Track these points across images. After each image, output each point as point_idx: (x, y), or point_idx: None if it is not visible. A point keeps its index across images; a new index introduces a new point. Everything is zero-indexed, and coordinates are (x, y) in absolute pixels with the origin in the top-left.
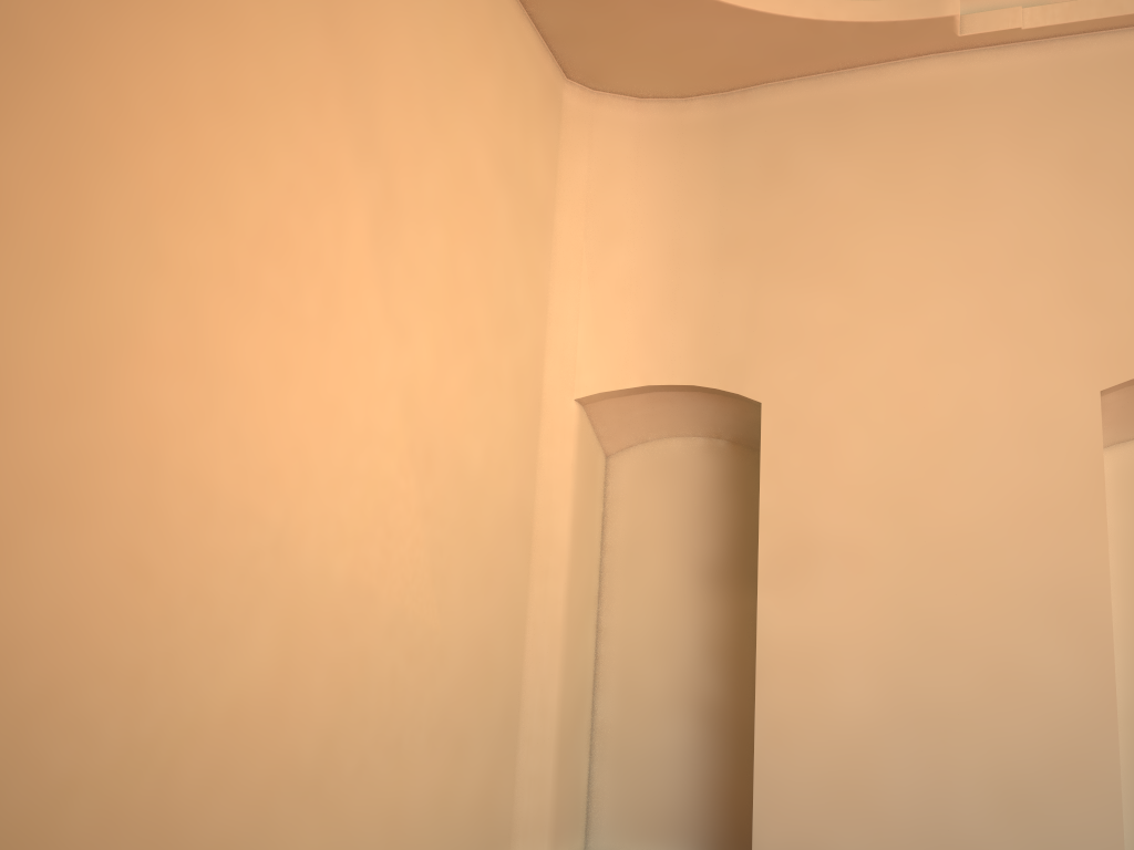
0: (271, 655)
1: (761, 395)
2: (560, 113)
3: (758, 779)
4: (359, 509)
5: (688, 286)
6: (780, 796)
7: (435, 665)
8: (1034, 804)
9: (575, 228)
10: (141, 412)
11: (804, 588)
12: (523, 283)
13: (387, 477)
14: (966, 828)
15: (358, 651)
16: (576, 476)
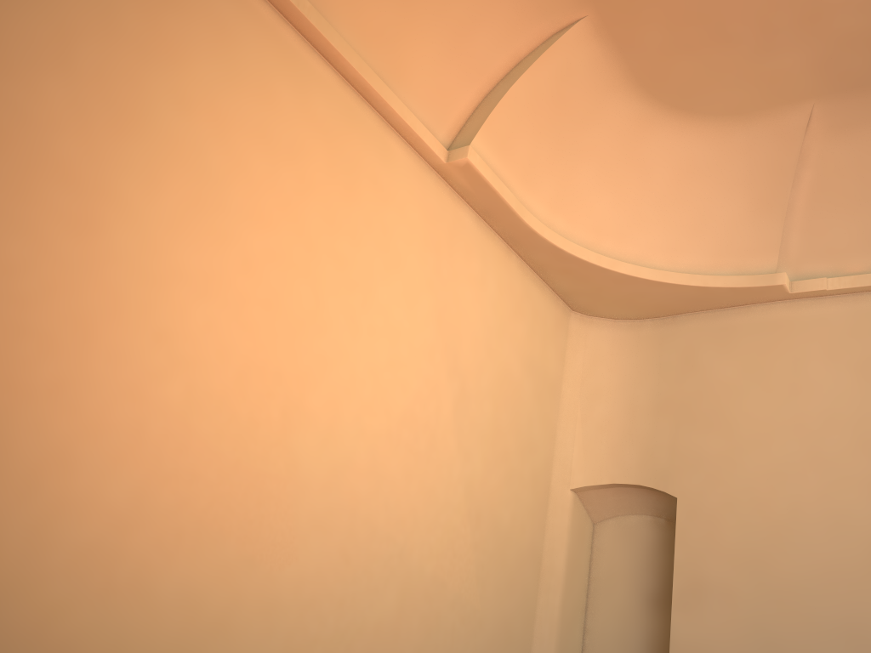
0: (394, 604)
1: (677, 493)
2: (567, 330)
3: None
4: (439, 541)
5: (638, 426)
6: None
7: (476, 628)
8: None
9: (574, 392)
10: (351, 492)
11: (698, 611)
12: (539, 425)
13: (454, 526)
14: None
15: (435, 611)
16: (570, 534)
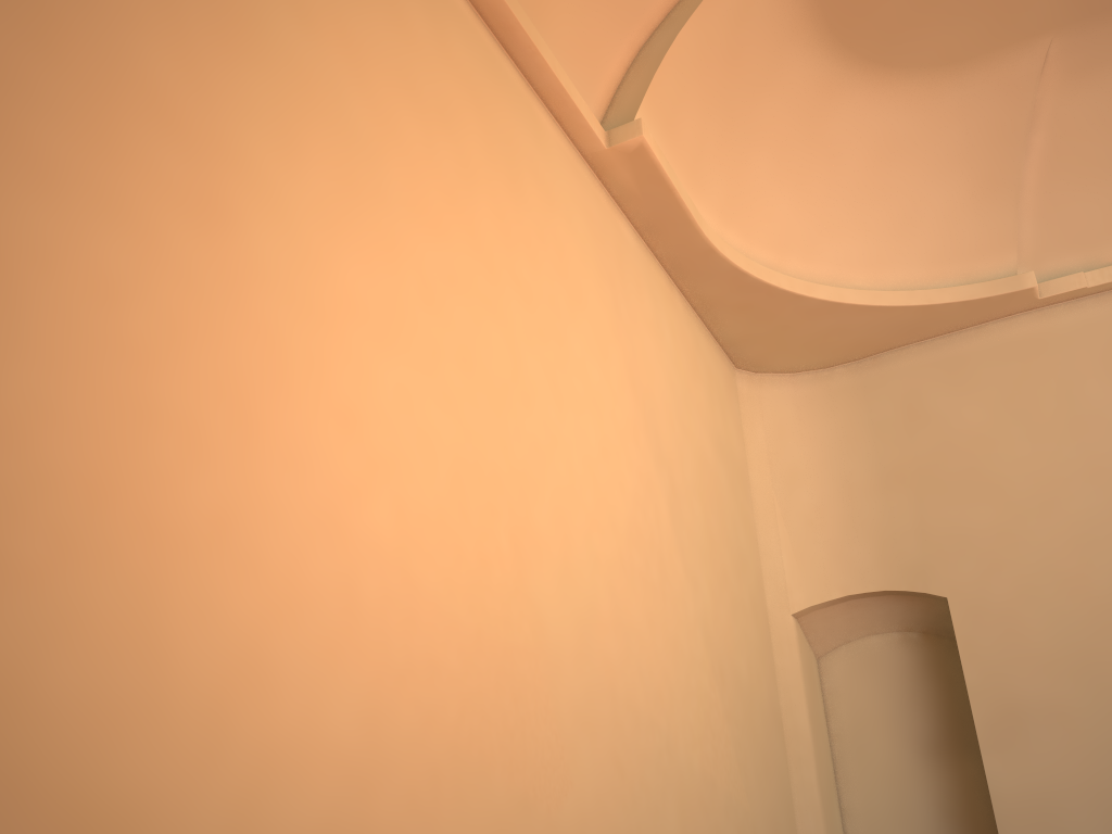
0: (677, 828)
1: (945, 591)
2: (737, 394)
3: None
4: (697, 716)
5: (862, 511)
6: None
7: None
8: None
9: (764, 479)
10: (604, 659)
11: (1021, 747)
12: (742, 529)
13: (705, 691)
14: None
15: (714, 826)
16: (803, 677)
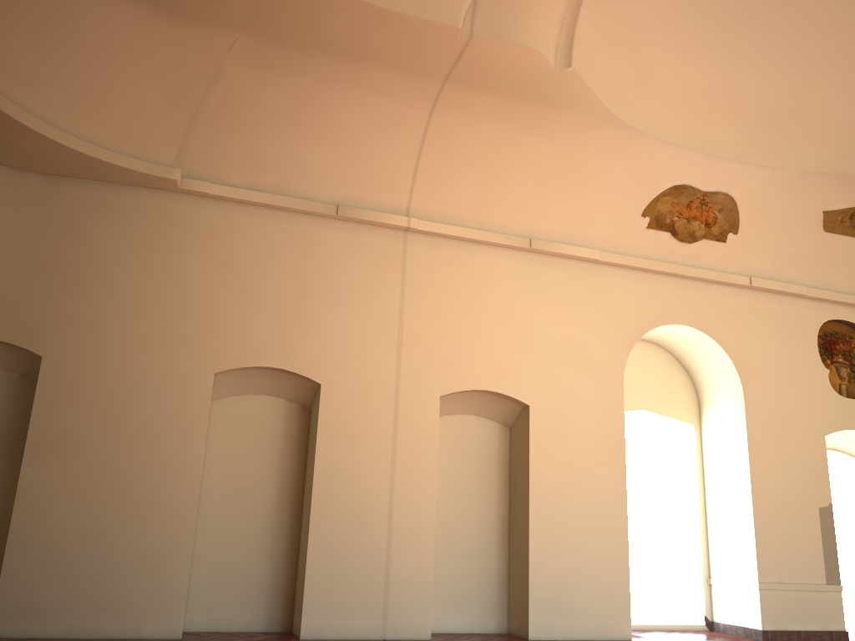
0: None
1: (43, 352)
2: None
3: (5, 566)
4: None
5: (8, 282)
6: (17, 574)
7: None
8: (152, 567)
9: None
10: None
11: (51, 460)
12: None
13: None
14: (116, 582)
15: None
16: None
